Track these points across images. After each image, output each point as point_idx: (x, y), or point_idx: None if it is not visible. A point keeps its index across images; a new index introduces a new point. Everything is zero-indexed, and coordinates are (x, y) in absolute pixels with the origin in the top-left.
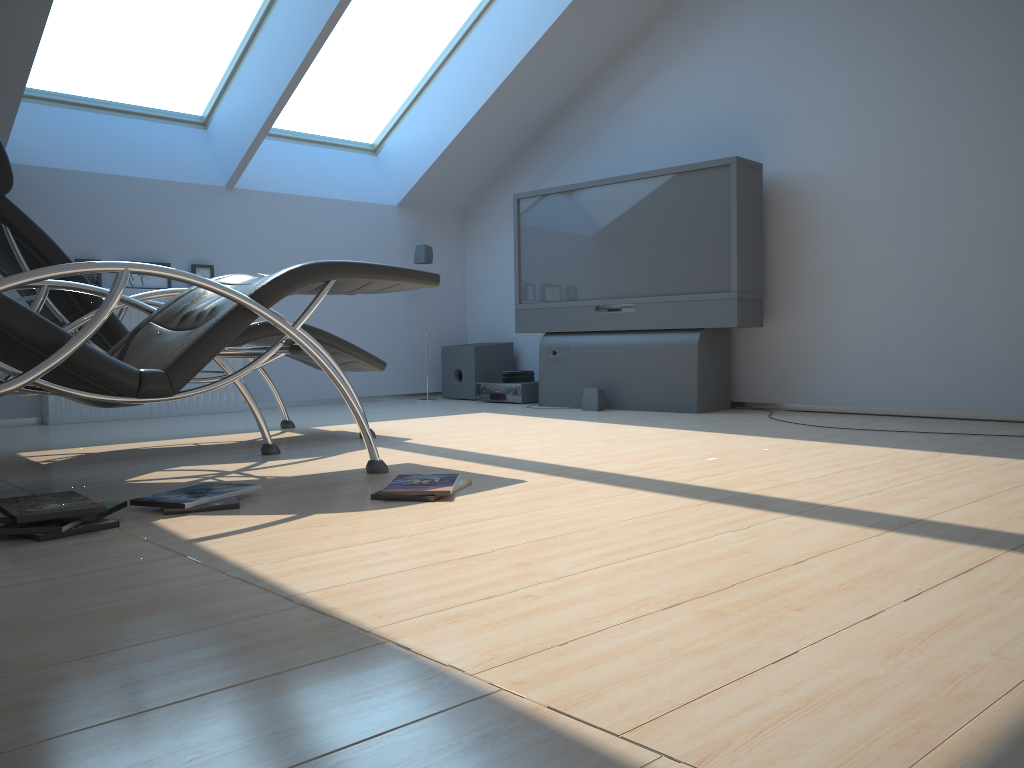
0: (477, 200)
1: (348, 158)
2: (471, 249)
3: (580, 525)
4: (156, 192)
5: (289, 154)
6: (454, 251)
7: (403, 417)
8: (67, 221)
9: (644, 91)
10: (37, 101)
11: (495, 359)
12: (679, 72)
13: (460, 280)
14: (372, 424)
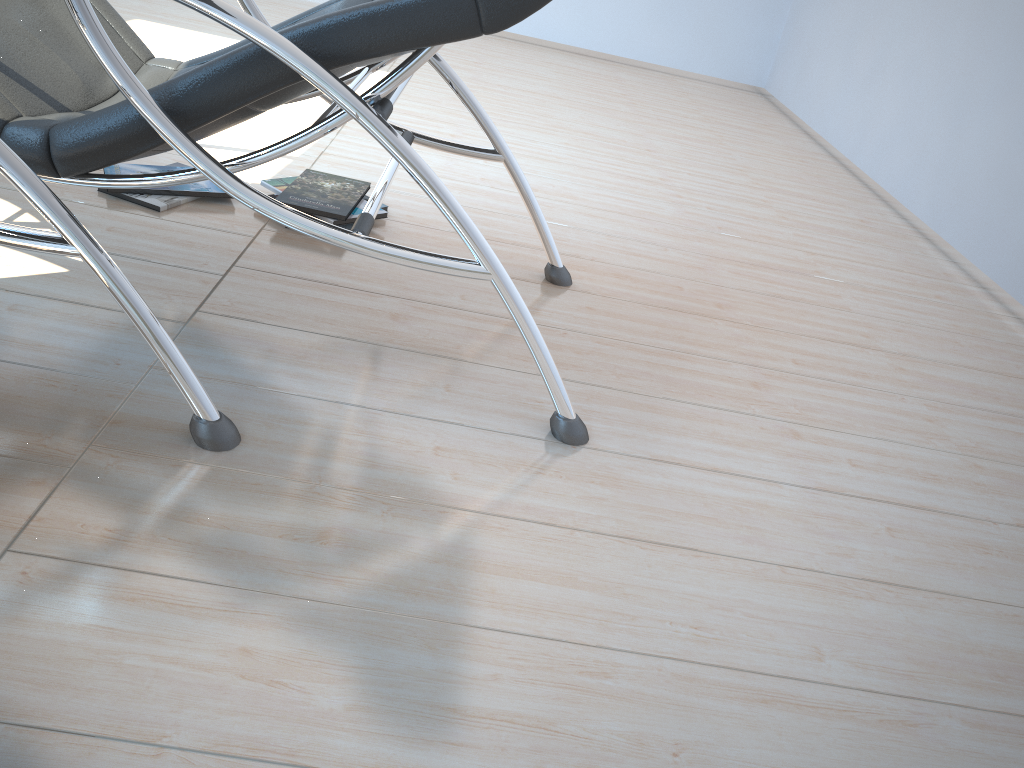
0: None
1: None
2: None
3: None
4: None
5: None
6: None
7: None
8: None
9: None
10: None
11: None
12: None
13: None
14: None
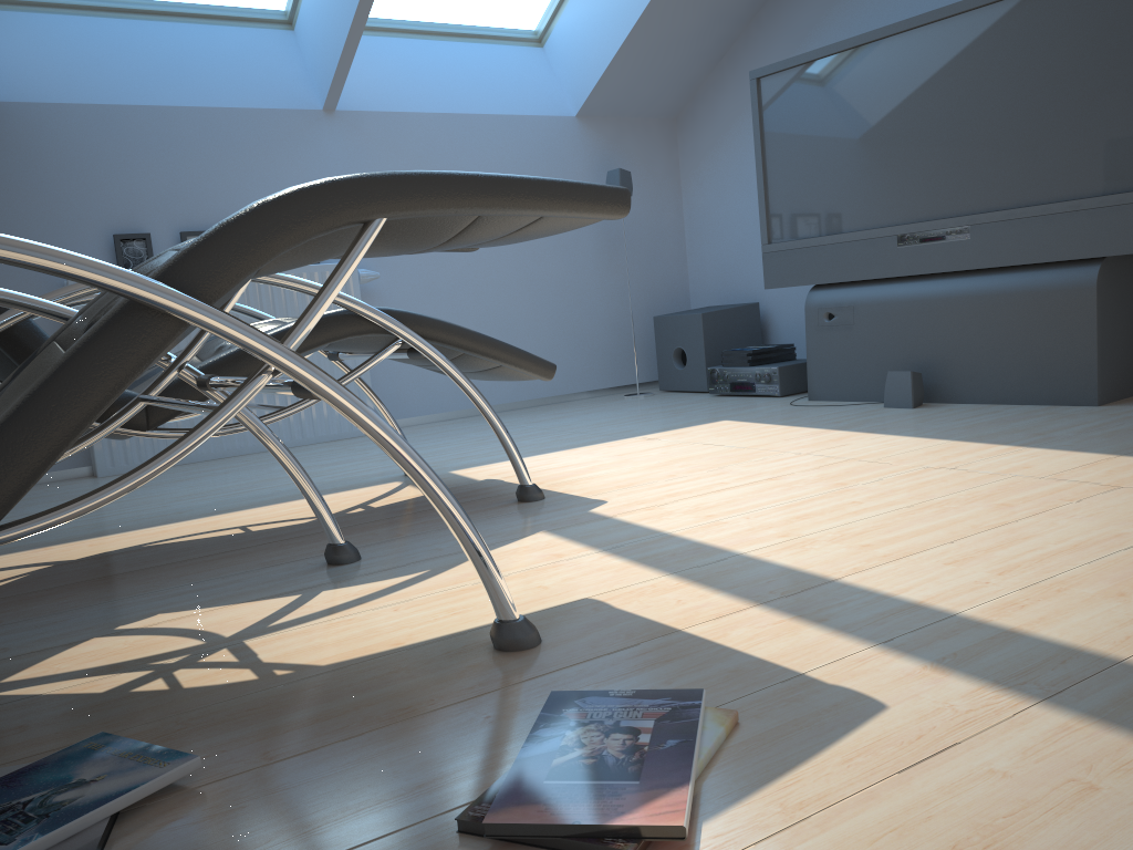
0: (692, 97)
1: (501, 54)
2: (688, 171)
3: None
4: (222, 126)
5: (415, 55)
6: (663, 176)
7: (599, 438)
8: (97, 181)
9: None
10: (44, 9)
11: (733, 330)
12: None
13: (674, 218)
14: (547, 459)
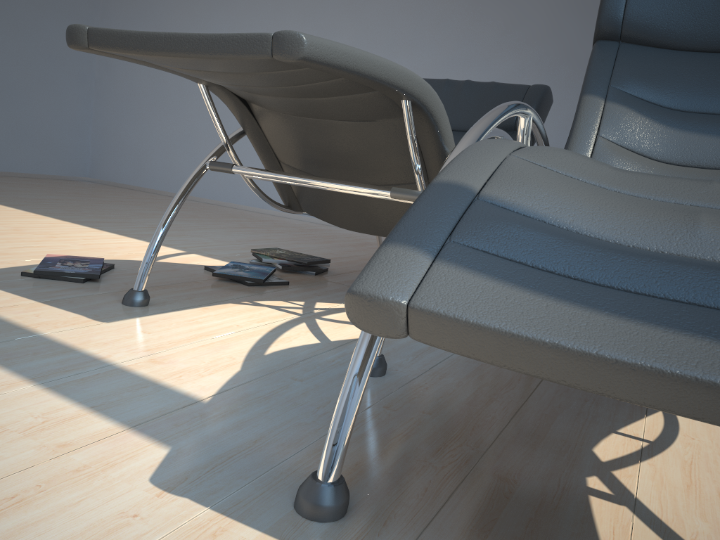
0: None
1: None
2: None
3: None
4: None
5: None
6: None
7: None
8: None
9: None
10: None
11: None
12: None
13: None
14: None
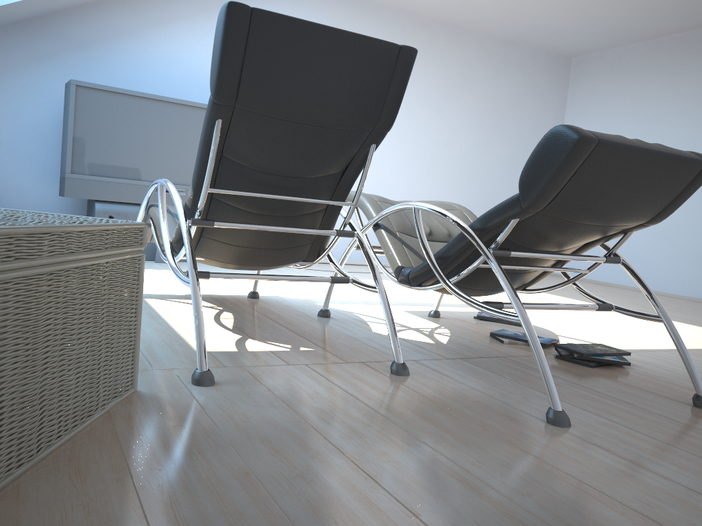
0: None
1: None
2: None
3: (579, 322)
4: None
5: None
6: None
7: None
8: None
9: (154, 32)
10: None
11: None
12: (185, 33)
13: None
14: (151, 286)
